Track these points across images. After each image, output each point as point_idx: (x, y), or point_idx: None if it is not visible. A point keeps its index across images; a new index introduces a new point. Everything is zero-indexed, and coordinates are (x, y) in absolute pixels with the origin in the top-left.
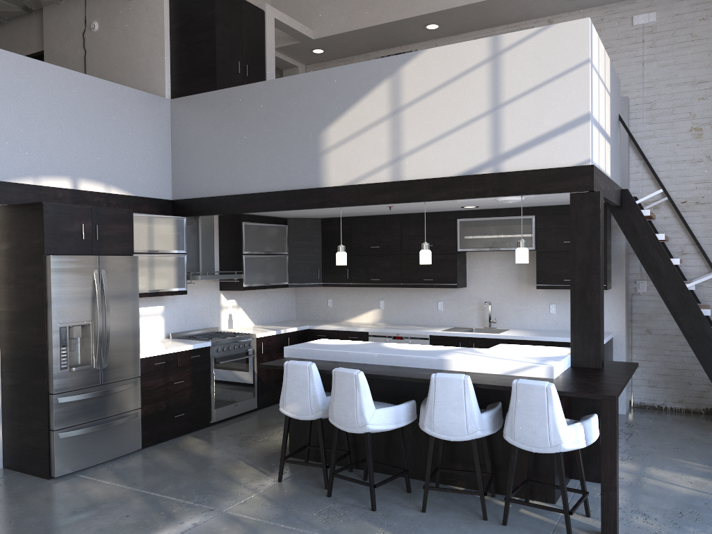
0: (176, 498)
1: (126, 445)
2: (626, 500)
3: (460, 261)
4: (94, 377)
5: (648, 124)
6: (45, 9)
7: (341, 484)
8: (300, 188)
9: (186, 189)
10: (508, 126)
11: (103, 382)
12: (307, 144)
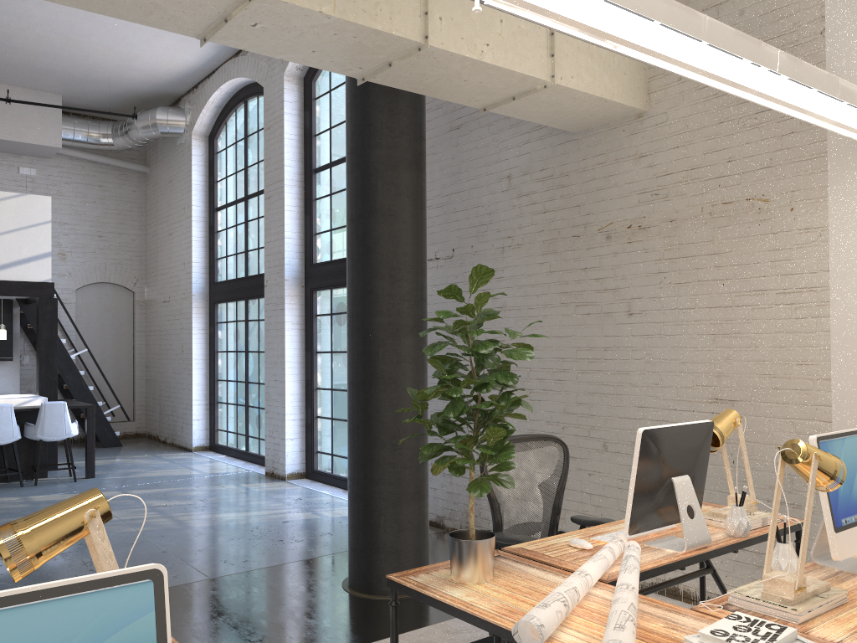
0: None
1: None
2: (80, 470)
3: None
4: None
5: None
6: None
7: None
8: None
9: None
10: None
11: None
12: None
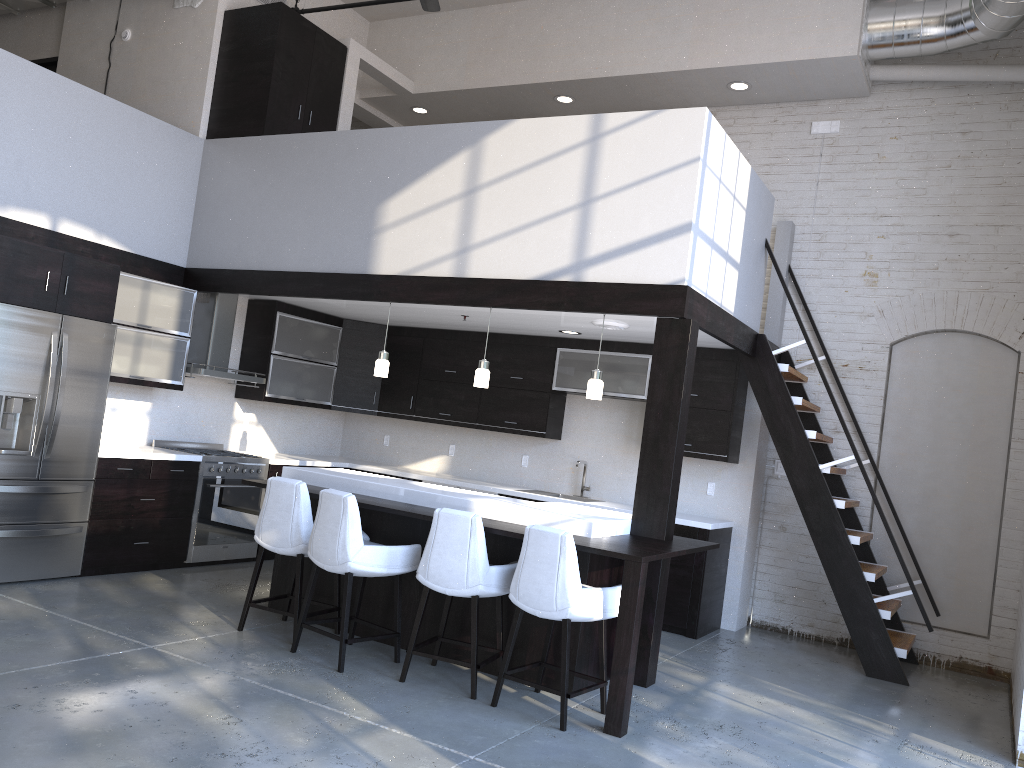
0: (98, 627)
1: (60, 566)
2: (663, 706)
3: (555, 403)
4: (29, 467)
5: (814, 261)
6: (69, 4)
7: (317, 643)
8: (343, 272)
9: (206, 256)
10: (598, 226)
11: (41, 476)
12: (361, 217)
